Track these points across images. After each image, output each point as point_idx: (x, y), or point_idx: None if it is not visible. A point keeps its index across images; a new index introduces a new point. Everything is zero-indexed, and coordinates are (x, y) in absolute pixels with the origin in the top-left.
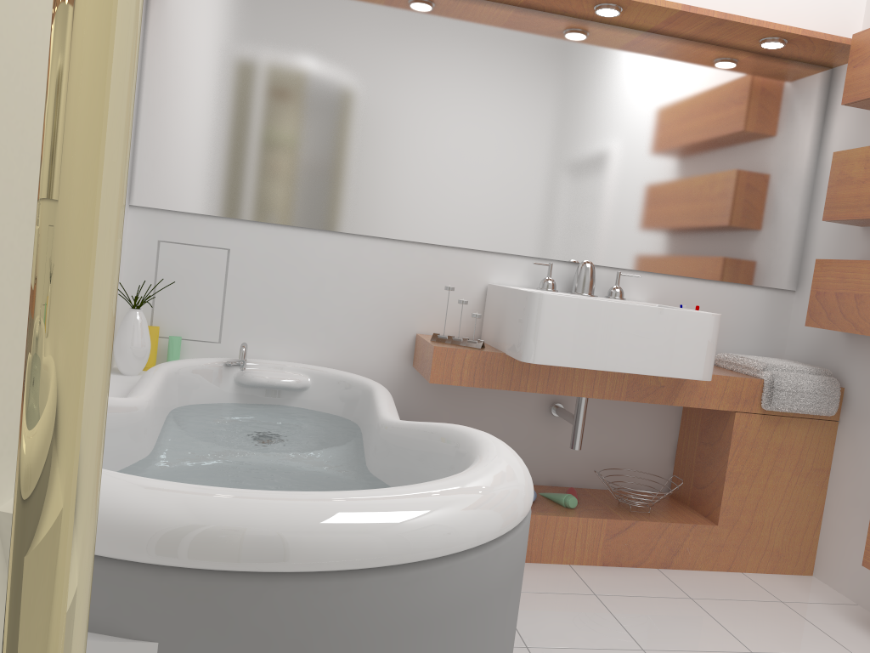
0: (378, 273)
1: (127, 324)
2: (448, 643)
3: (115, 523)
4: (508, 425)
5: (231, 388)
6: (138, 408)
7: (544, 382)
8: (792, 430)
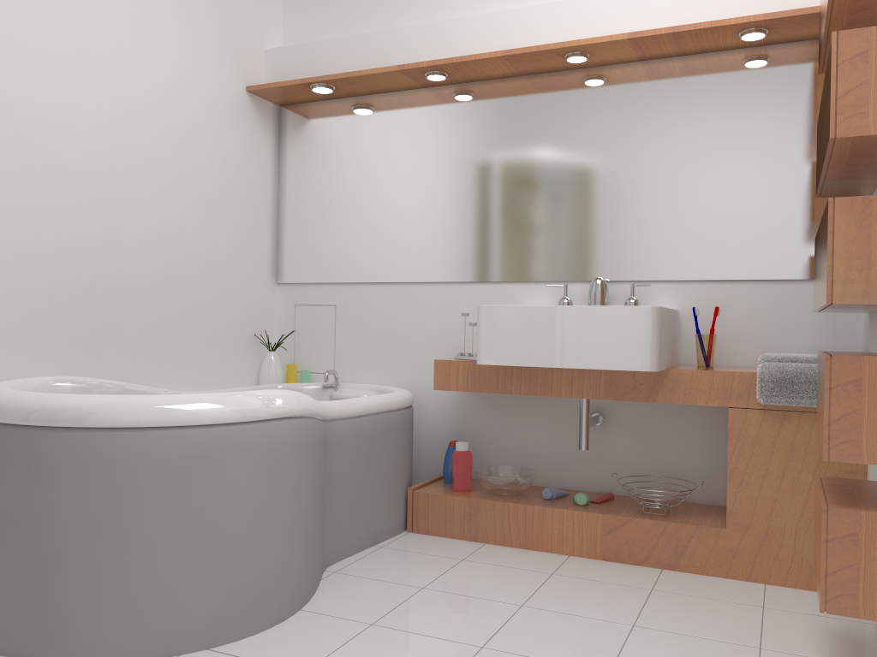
0: (435, 310)
1: (264, 361)
2: (115, 480)
3: None
4: (553, 434)
5: None
6: None
7: (526, 385)
8: (804, 426)
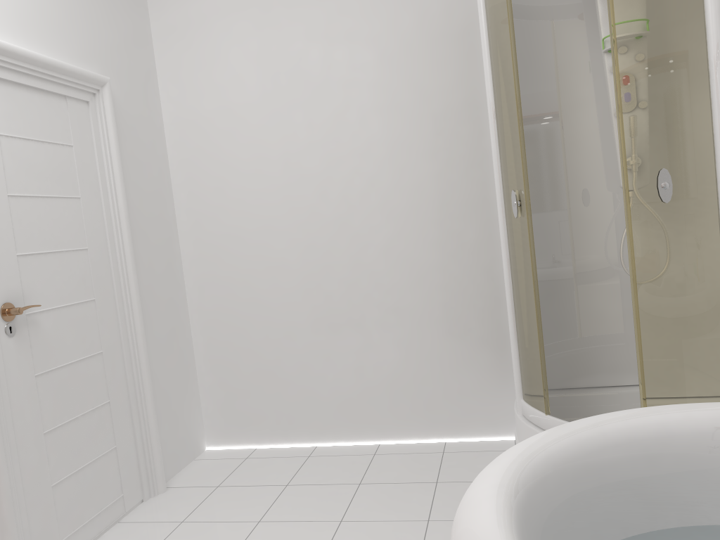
0: None
1: None
2: None
3: None
4: None
5: None
6: None
7: None
8: None
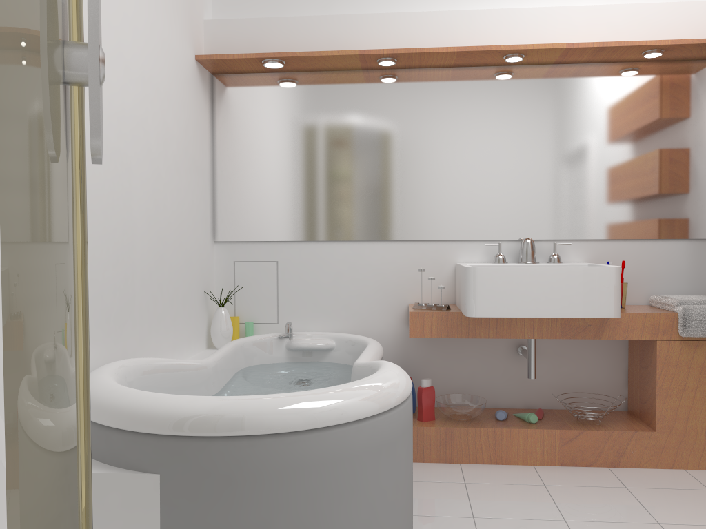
0: (376, 265)
1: (216, 316)
2: (324, 480)
3: (136, 414)
4: (486, 365)
5: (284, 353)
6: (203, 366)
7: (493, 330)
8: None
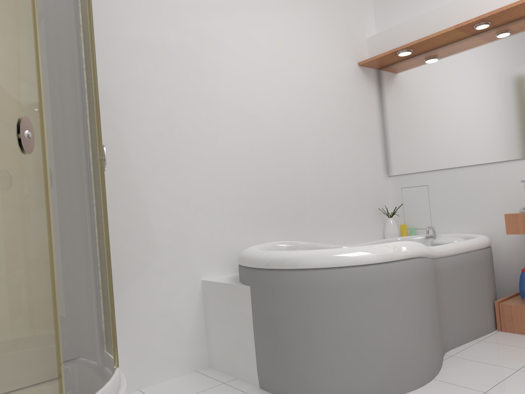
0: (499, 181)
1: (386, 224)
2: (317, 298)
3: (243, 257)
4: None
5: None
6: None
7: None
8: None
